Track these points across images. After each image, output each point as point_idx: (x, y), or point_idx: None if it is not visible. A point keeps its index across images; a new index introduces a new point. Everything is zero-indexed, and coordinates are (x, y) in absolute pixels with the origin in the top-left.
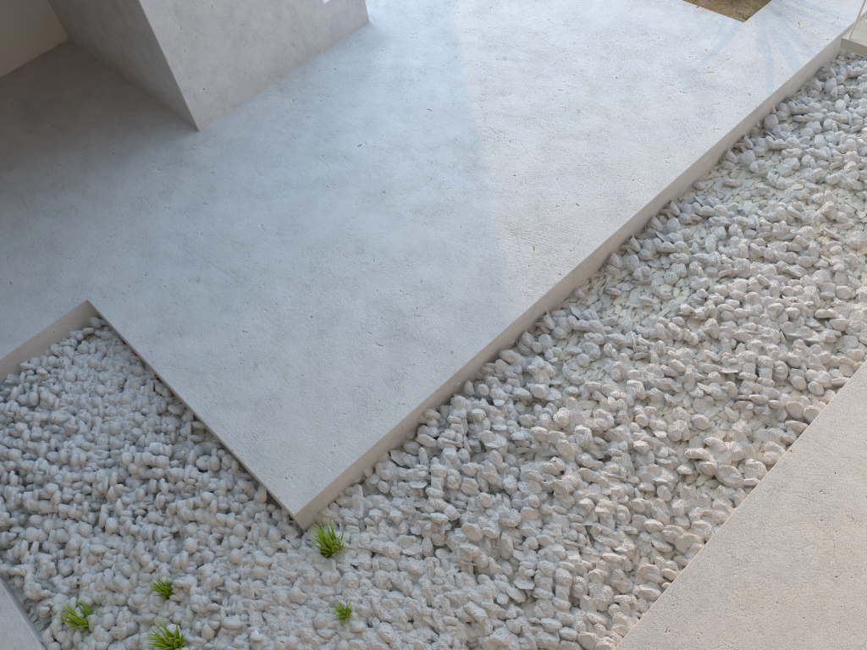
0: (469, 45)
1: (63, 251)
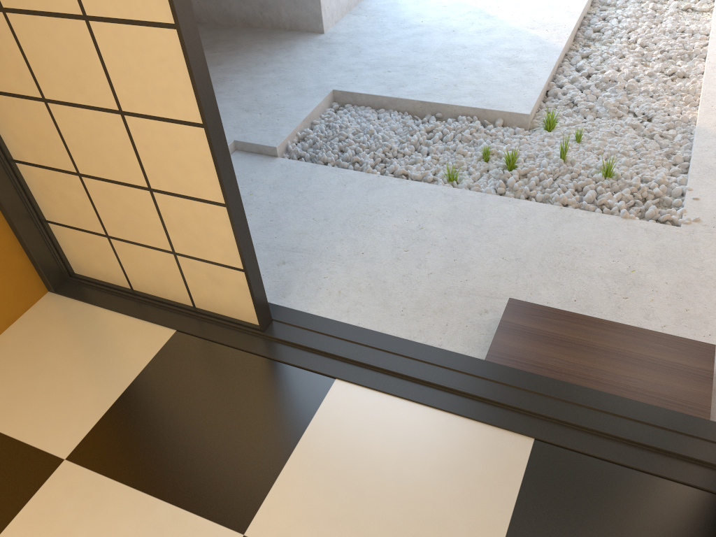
0: None
1: (295, 80)
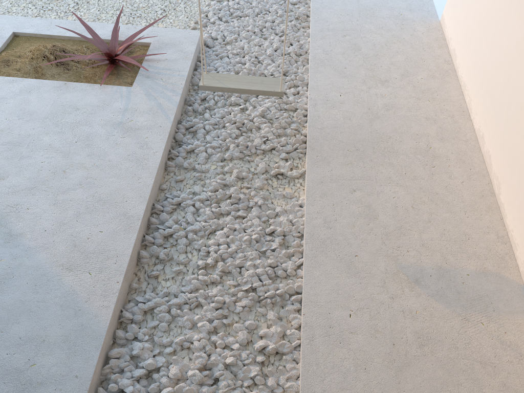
0: None
1: None
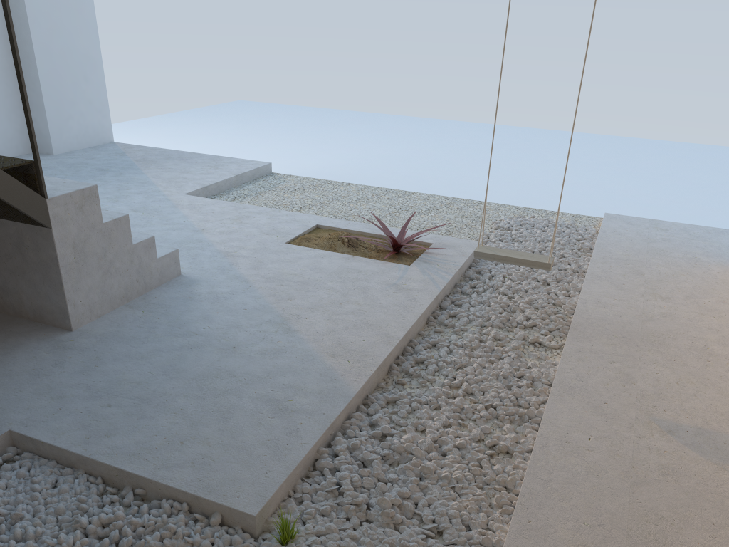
0: (256, 280)
1: None
